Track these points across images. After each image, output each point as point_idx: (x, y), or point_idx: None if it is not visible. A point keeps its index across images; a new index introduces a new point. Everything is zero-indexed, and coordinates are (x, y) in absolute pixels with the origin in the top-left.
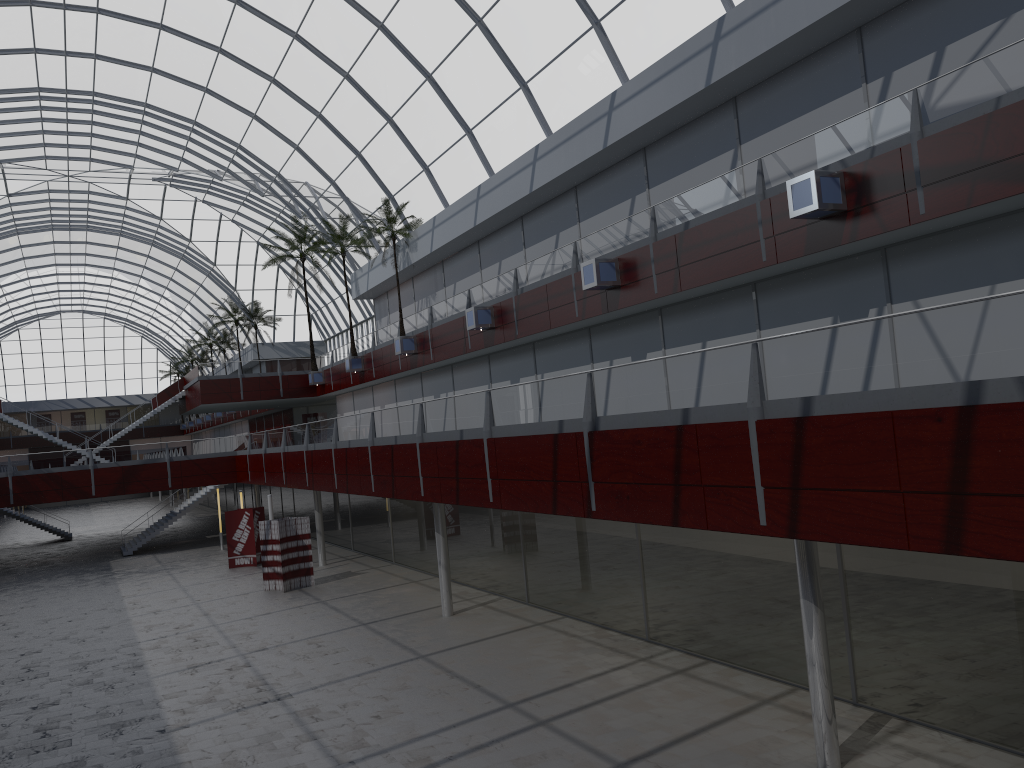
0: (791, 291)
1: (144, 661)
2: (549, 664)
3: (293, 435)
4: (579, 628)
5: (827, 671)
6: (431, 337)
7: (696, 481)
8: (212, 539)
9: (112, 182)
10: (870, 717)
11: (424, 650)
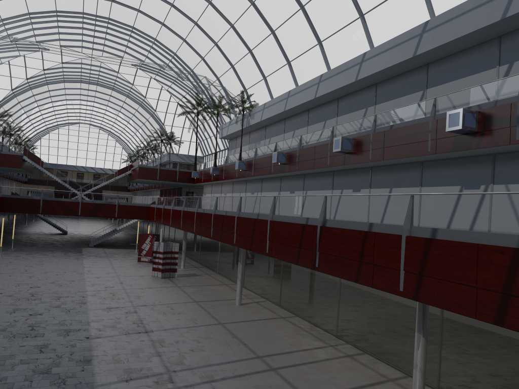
0: (441, 169)
1: (87, 301)
2: (283, 339)
3: (178, 201)
4: (302, 323)
5: (423, 372)
6: (254, 163)
7: (370, 261)
8: (132, 245)
9: (112, 63)
10: None
11: (222, 320)
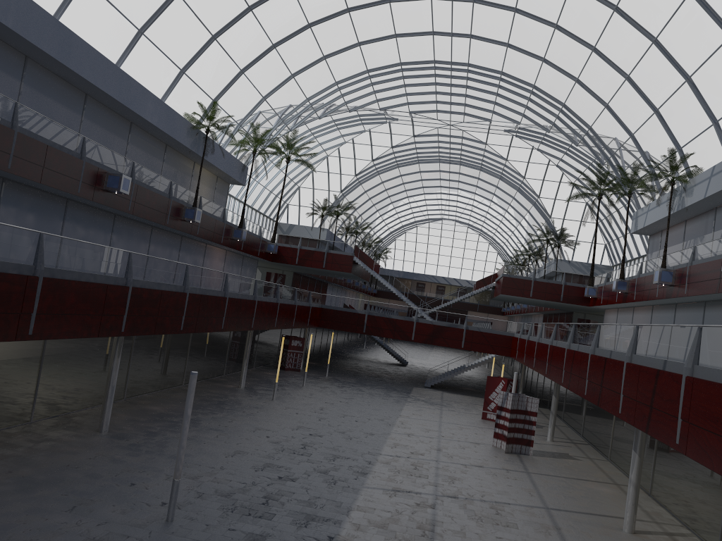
0: None
1: (370, 471)
2: None
3: (546, 330)
4: None
5: None
6: (688, 273)
7: None
8: None
9: (477, 131)
10: None
11: None
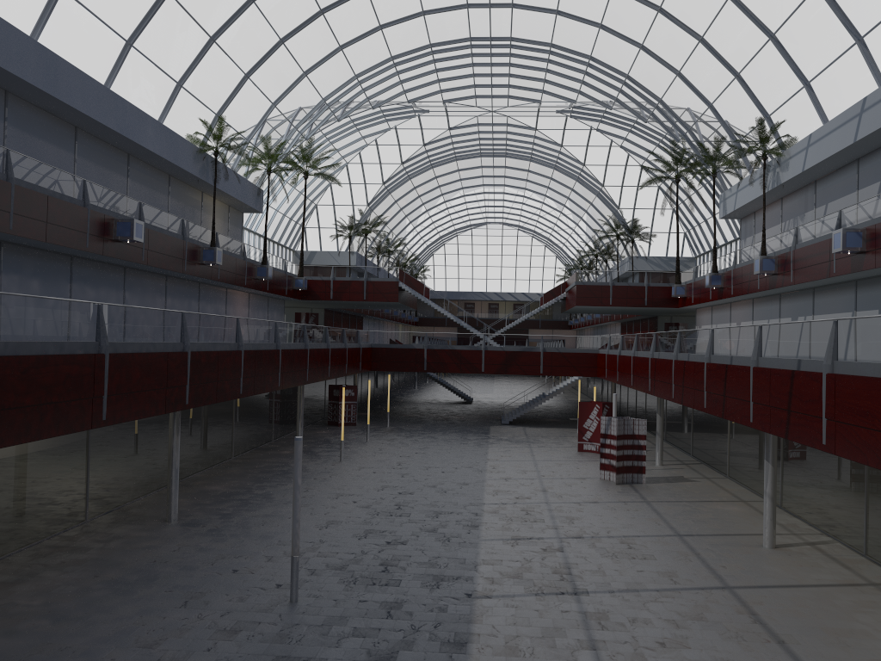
0: None
1: (480, 522)
2: (876, 640)
3: (642, 342)
4: None
5: None
6: (793, 258)
7: None
8: (573, 422)
9: (524, 115)
10: None
11: (732, 581)
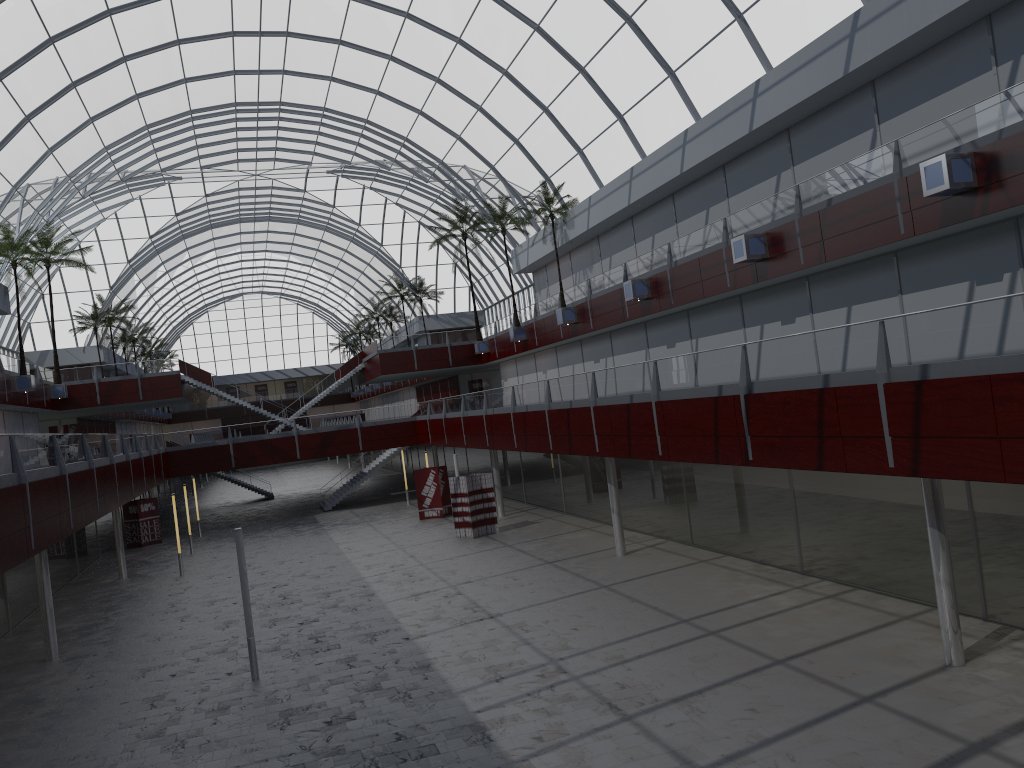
0: (930, 258)
1: (374, 591)
2: (715, 591)
3: (471, 401)
4: (739, 564)
5: (951, 585)
6: (590, 308)
7: (836, 433)
8: (396, 496)
9: (292, 177)
10: (997, 629)
11: (605, 582)
